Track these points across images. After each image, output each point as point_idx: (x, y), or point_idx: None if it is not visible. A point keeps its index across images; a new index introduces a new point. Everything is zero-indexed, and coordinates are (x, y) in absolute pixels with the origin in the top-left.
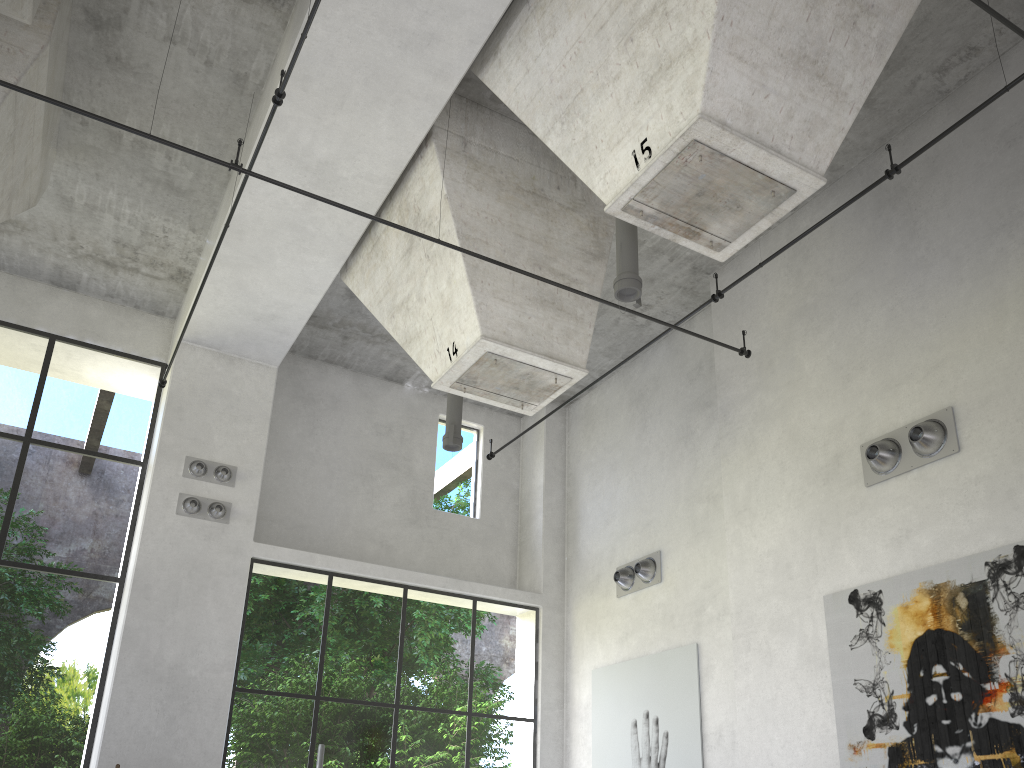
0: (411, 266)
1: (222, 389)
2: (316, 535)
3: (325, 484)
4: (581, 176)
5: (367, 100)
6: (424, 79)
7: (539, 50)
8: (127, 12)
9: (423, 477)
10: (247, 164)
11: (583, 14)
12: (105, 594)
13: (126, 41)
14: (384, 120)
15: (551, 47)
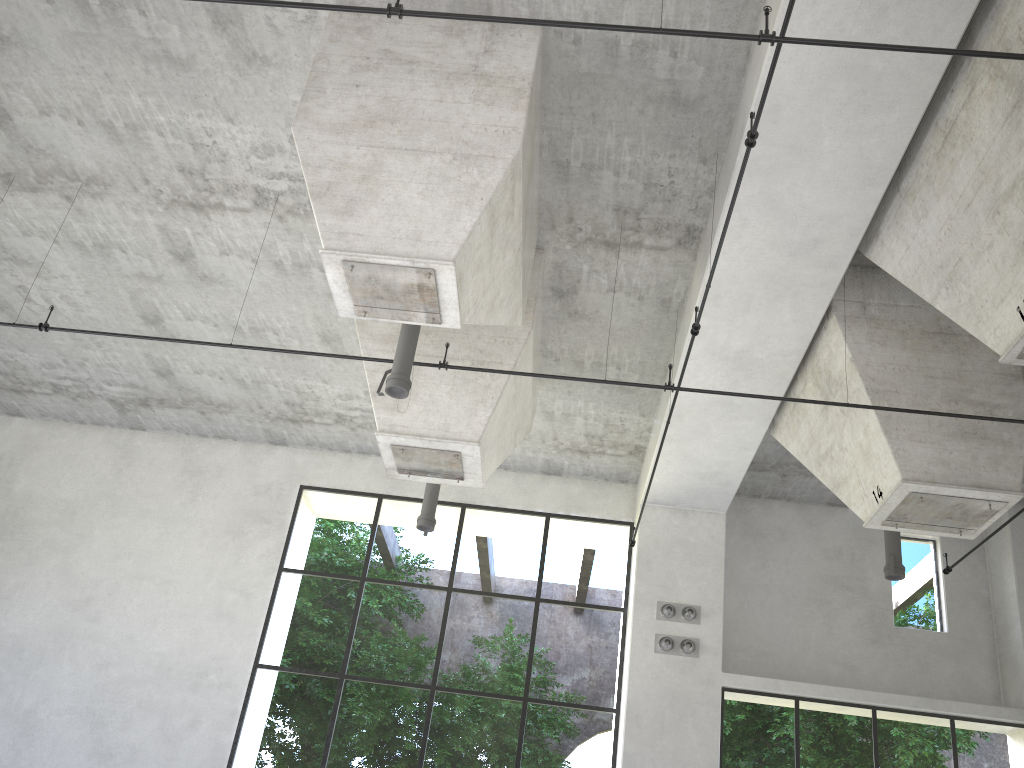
0: (829, 420)
1: (680, 539)
2: (779, 661)
3: (782, 612)
4: (972, 332)
5: (769, 299)
6: (815, 272)
7: (915, 229)
8: (579, 281)
9: (879, 595)
10: (678, 366)
11: (949, 196)
12: (603, 713)
13: (580, 300)
14: (786, 309)
15: (925, 225)
